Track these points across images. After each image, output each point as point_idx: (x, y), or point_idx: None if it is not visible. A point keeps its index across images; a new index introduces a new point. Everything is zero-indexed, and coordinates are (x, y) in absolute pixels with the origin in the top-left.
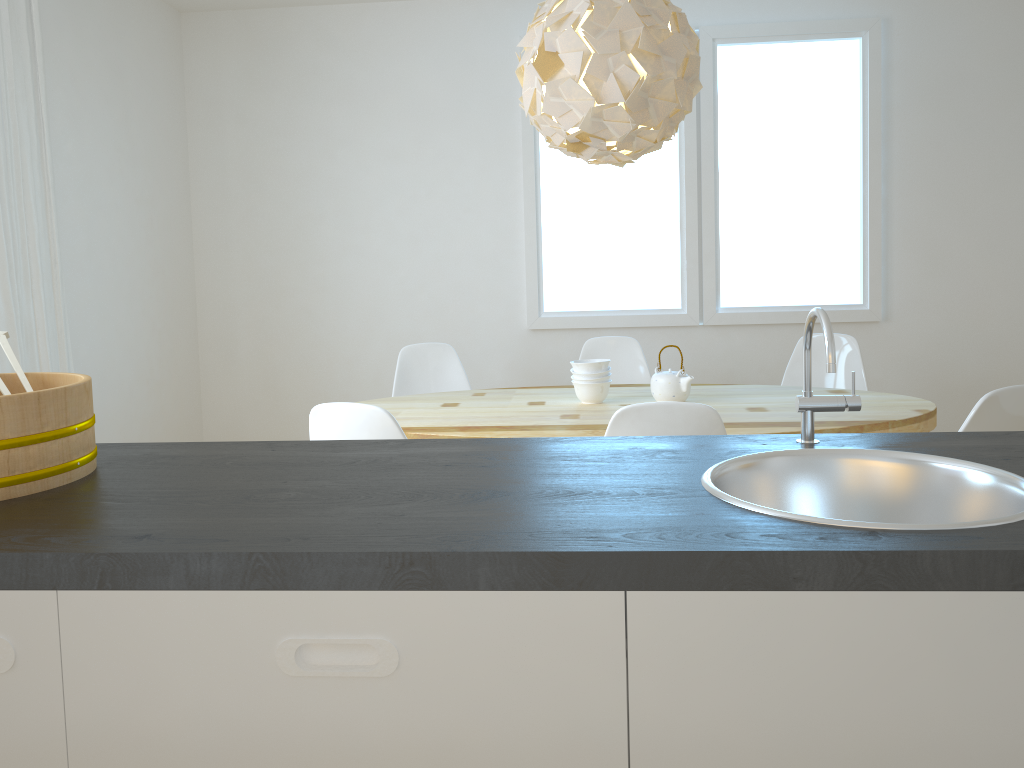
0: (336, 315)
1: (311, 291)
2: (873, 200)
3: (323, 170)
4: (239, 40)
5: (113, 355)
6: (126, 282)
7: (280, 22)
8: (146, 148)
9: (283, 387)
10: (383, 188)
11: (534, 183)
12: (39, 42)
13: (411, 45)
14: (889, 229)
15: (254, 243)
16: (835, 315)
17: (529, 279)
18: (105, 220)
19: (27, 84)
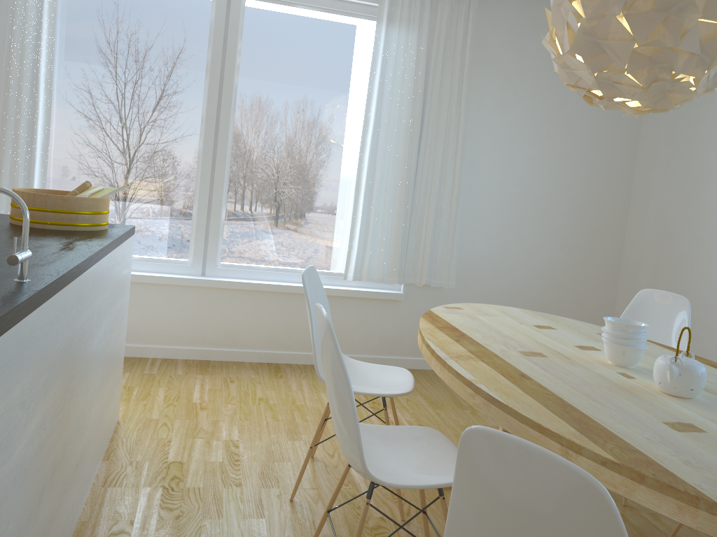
0: (704, 264)
1: (691, 240)
2: None
3: None
4: None
5: (511, 253)
6: (536, 209)
7: None
8: (582, 121)
9: None
10: None
11: None
12: (467, 60)
13: None
14: None
15: (664, 196)
16: None
17: None
18: (522, 167)
19: (454, 85)
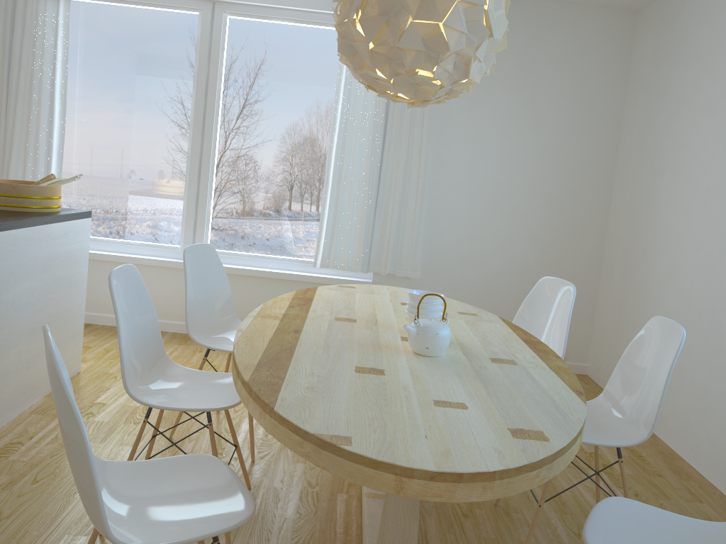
0: (656, 258)
1: (649, 234)
2: None
3: (672, 128)
4: (656, 24)
5: (481, 247)
6: (508, 204)
7: (675, 1)
8: (556, 117)
9: (624, 311)
10: (699, 143)
11: None
12: None
13: None
14: None
15: (633, 190)
16: None
17: None
18: (491, 163)
19: None
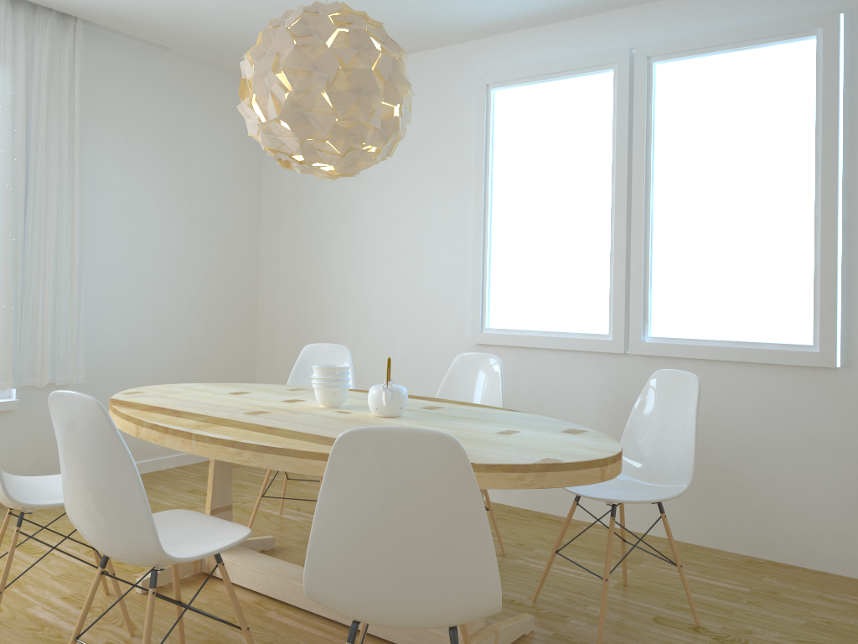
0: (339, 318)
1: (324, 297)
2: (826, 222)
3: (338, 199)
4: None
5: (146, 333)
6: (169, 281)
7: None
8: (207, 184)
9: None
10: (375, 213)
11: (482, 207)
12: (77, 110)
13: None
14: (852, 257)
15: (293, 257)
16: (776, 355)
17: (474, 296)
18: (149, 234)
19: (63, 139)
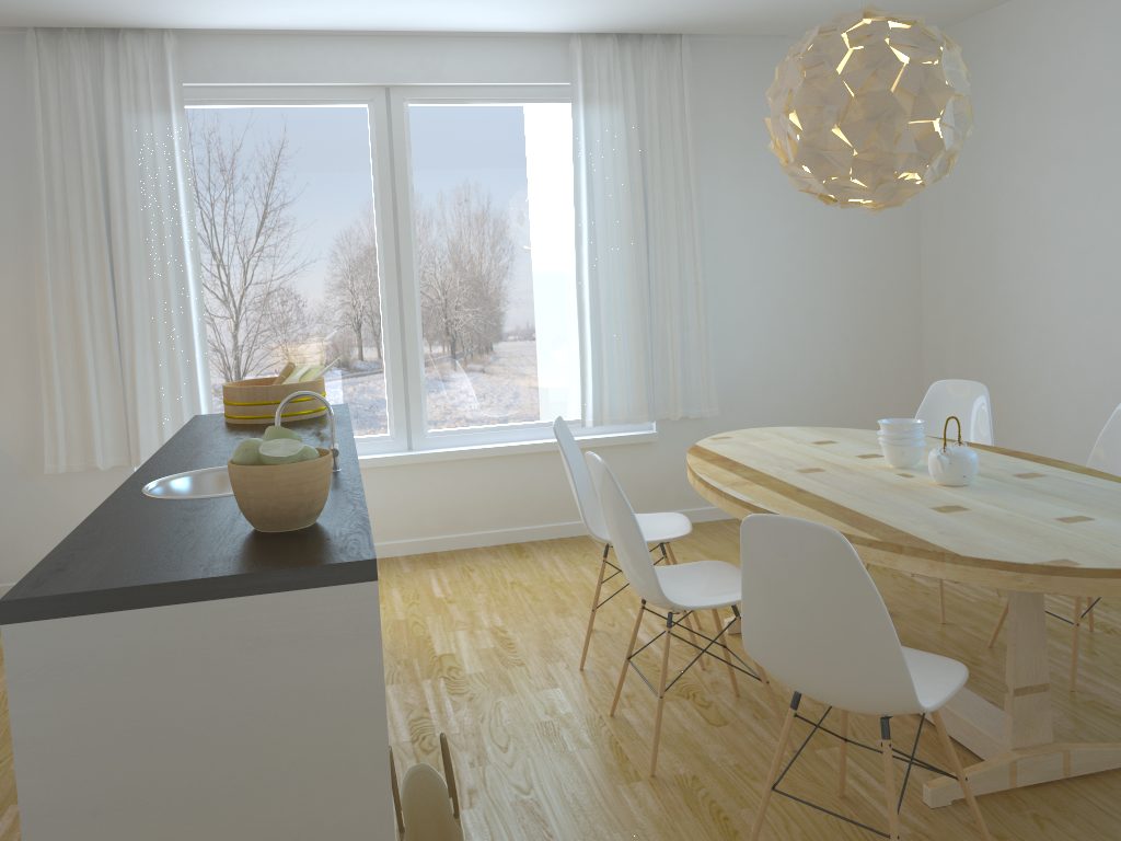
0: (1015, 338)
1: (997, 311)
2: None
3: (1008, 181)
4: None
5: (782, 361)
6: (805, 301)
7: (979, 29)
8: None
9: None
10: (1055, 197)
11: None
12: (689, 133)
13: (1084, 23)
14: None
15: (958, 260)
16: None
17: None
18: (778, 252)
19: (678, 166)
